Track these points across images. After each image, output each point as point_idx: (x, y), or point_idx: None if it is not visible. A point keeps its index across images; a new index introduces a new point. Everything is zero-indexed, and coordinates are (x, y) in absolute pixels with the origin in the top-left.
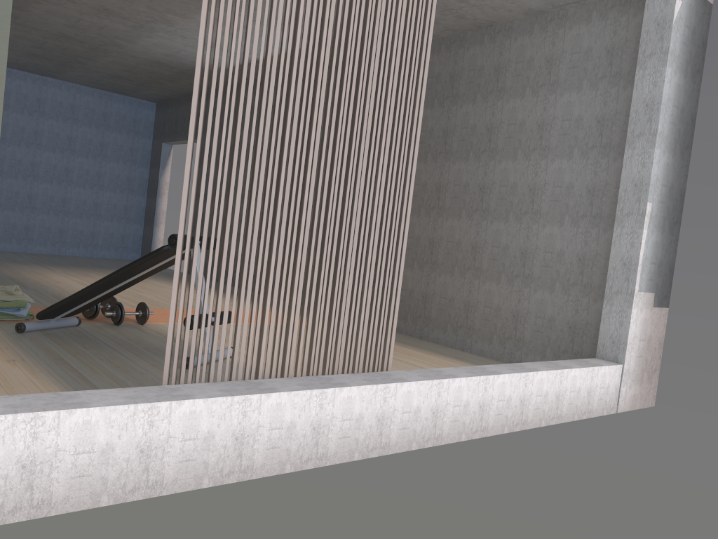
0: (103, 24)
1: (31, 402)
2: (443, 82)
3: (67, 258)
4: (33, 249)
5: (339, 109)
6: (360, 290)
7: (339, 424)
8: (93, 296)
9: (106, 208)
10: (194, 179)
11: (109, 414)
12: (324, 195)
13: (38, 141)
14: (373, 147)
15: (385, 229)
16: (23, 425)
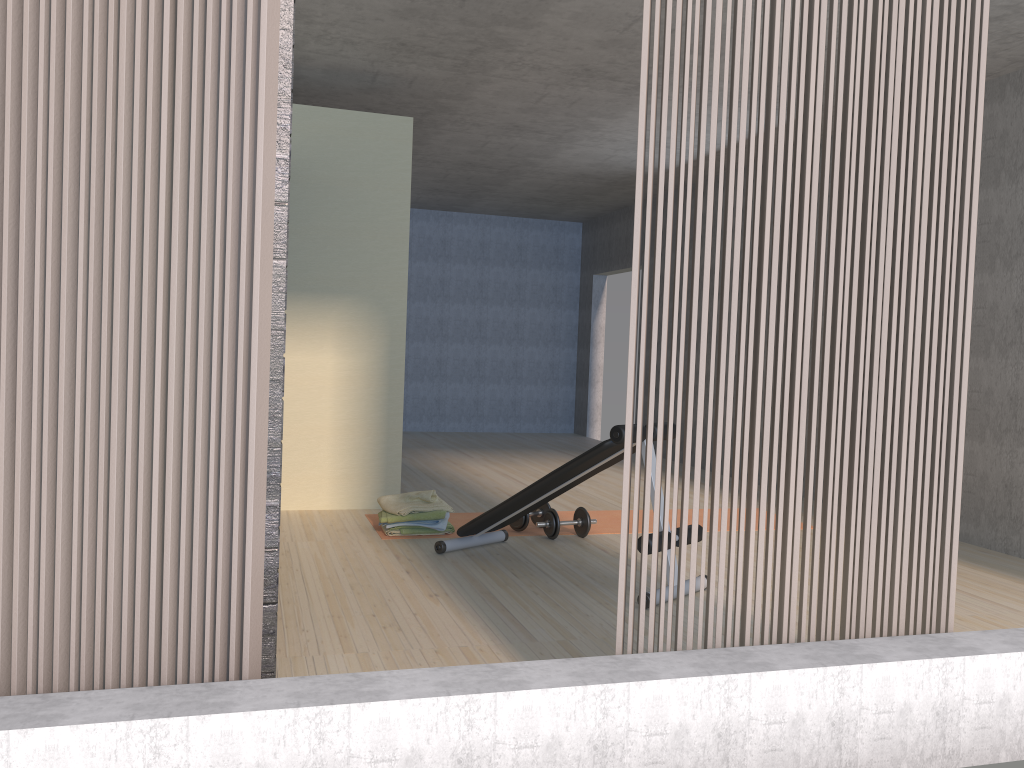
0: (513, 143)
1: (463, 678)
2: (1013, 143)
3: (485, 437)
4: (446, 427)
5: (838, 252)
6: (892, 511)
7: (872, 719)
8: (521, 506)
9: (527, 368)
10: (640, 379)
11: (553, 698)
12: (824, 377)
13: (445, 292)
14: (896, 297)
15: (927, 415)
16: (456, 710)
